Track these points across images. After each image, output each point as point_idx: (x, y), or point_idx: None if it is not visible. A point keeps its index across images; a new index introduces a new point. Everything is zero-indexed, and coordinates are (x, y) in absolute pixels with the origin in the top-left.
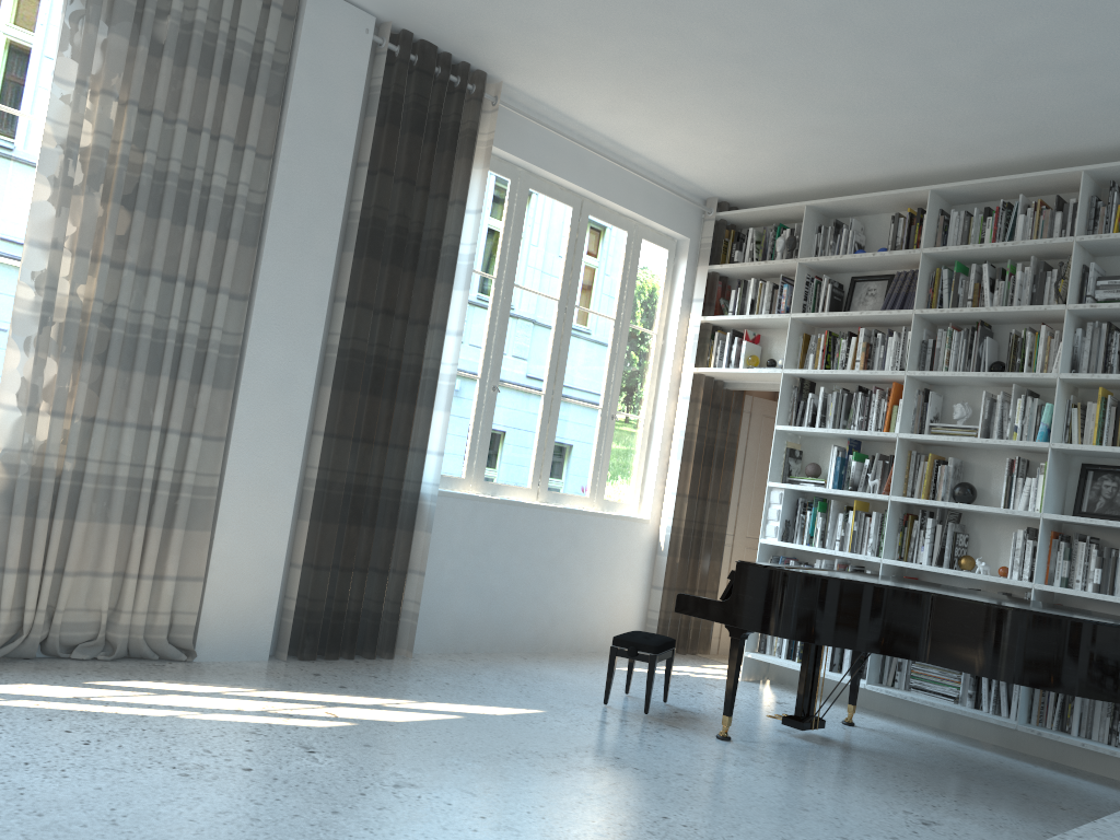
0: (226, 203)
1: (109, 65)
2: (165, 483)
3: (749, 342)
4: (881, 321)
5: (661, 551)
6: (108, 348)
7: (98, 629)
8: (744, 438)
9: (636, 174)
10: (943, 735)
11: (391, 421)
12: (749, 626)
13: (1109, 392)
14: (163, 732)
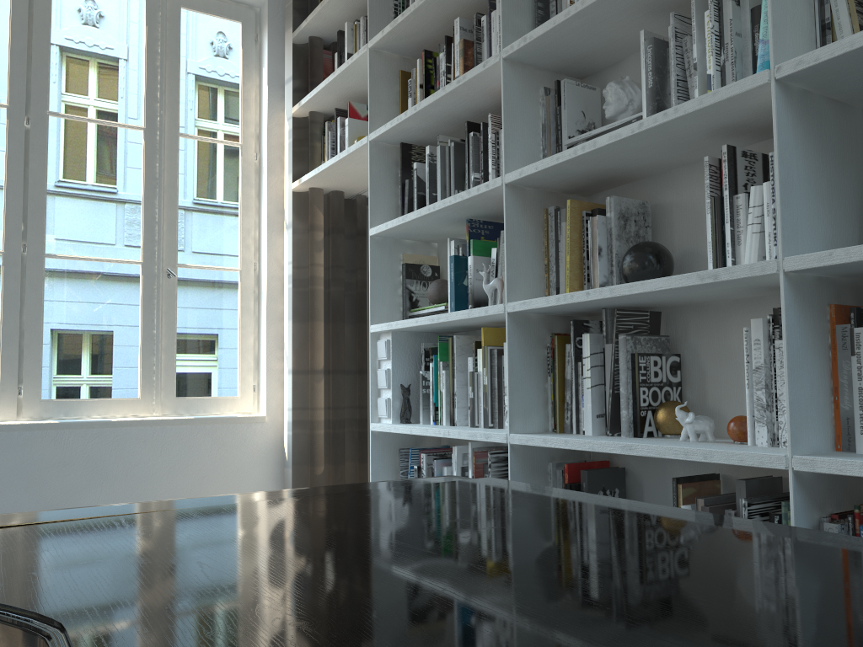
0: None
1: None
2: None
3: (356, 120)
4: None
5: (286, 462)
6: None
7: None
8: None
9: None
10: None
11: None
12: None
13: None
14: None
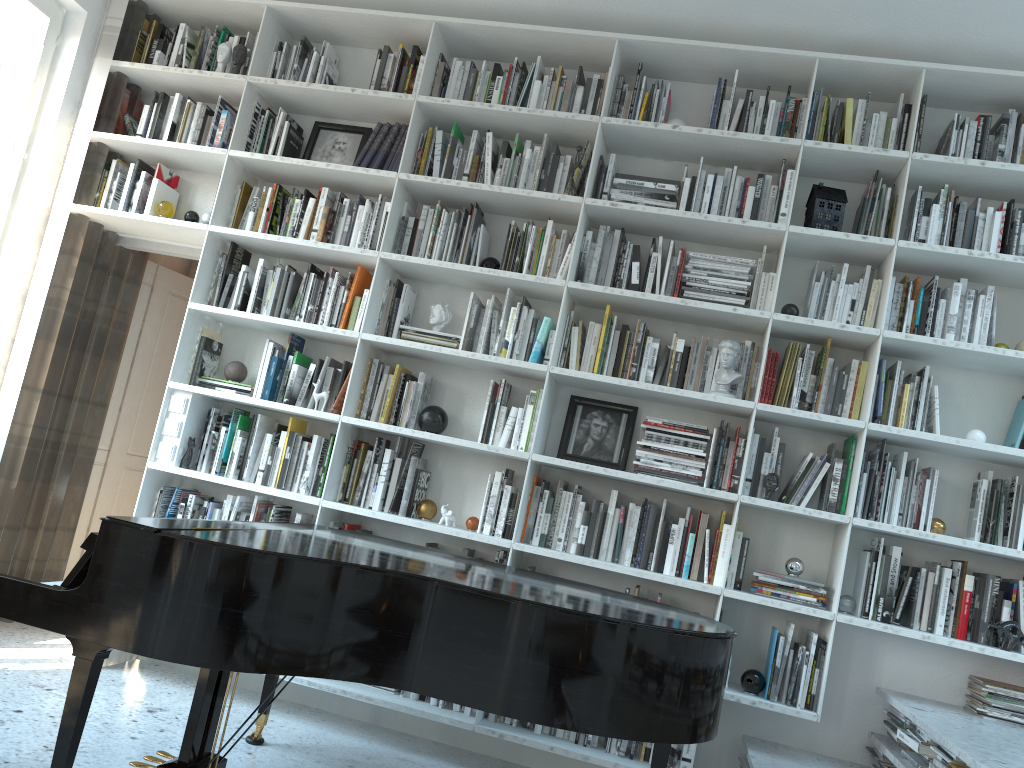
0: None
1: None
2: None
3: (163, 183)
4: (350, 183)
5: None
6: None
7: None
8: (139, 319)
9: None
10: (376, 736)
11: None
12: (115, 640)
13: (612, 313)
14: None
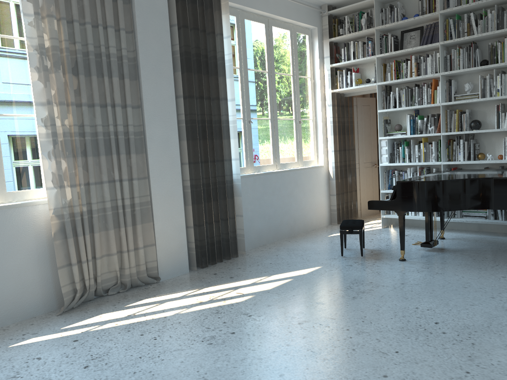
0: (118, 61)
1: (47, 0)
2: (128, 205)
3: (355, 73)
4: (421, 50)
5: (331, 178)
6: (86, 147)
7: (117, 279)
8: (355, 118)
9: (291, 0)
10: (481, 233)
11: (214, 150)
12: (408, 209)
13: None
14: (181, 323)
